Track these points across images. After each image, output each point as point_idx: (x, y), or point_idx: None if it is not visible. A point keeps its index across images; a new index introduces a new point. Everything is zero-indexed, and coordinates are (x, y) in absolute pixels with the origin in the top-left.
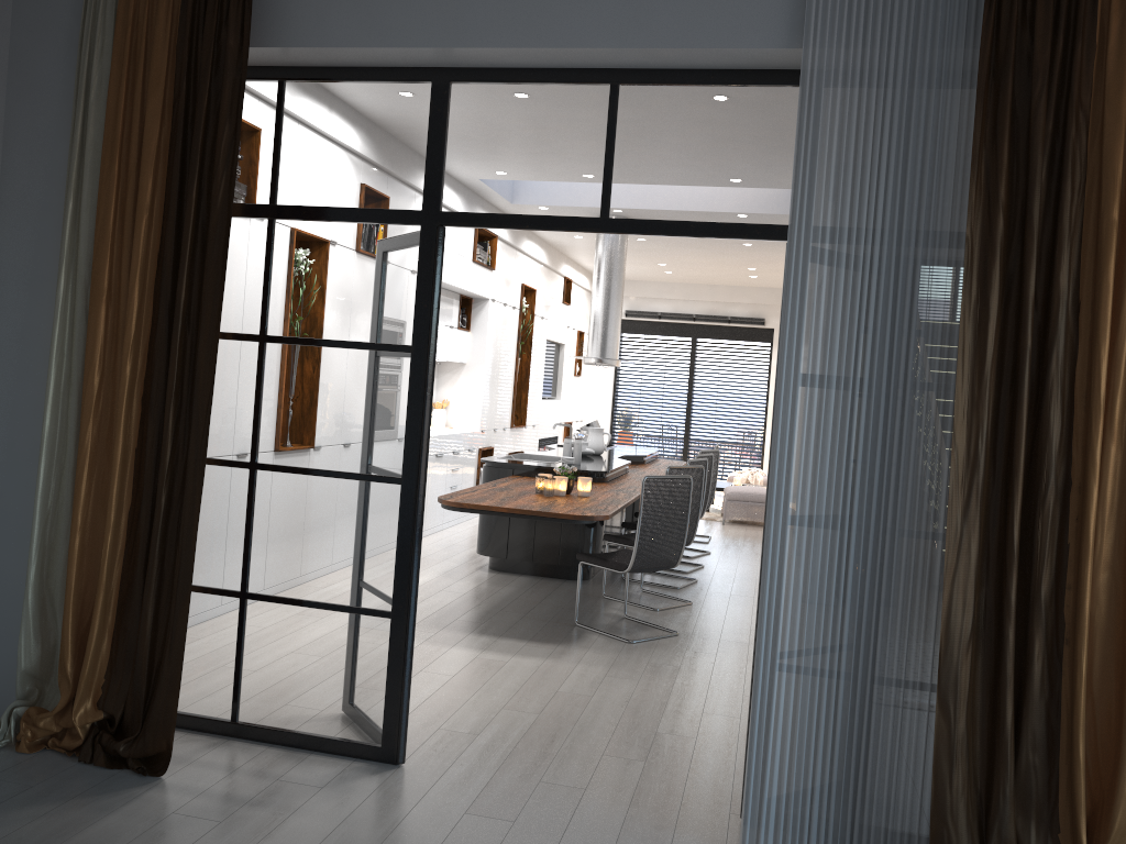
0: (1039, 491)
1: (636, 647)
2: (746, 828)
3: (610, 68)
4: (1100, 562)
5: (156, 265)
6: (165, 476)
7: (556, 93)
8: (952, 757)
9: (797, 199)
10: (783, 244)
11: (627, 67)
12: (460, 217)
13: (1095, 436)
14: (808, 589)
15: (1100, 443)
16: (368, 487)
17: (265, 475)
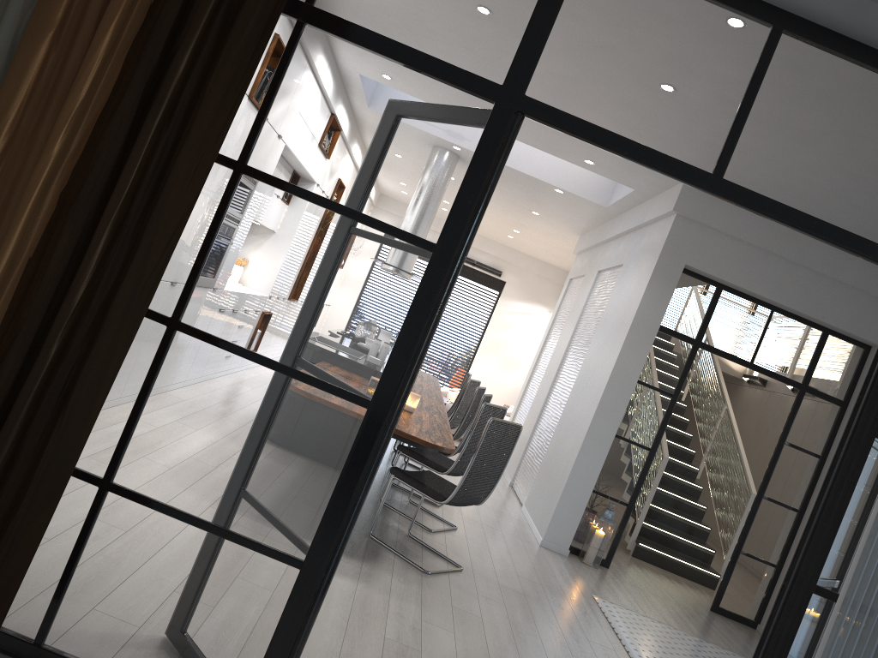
0: None
1: (433, 581)
2: None
3: (781, 8)
4: None
5: (143, 18)
6: (70, 314)
7: (708, 12)
8: None
9: None
10: (564, 223)
11: (801, 15)
12: (547, 111)
13: None
14: None
15: None
16: (323, 399)
17: (187, 341)
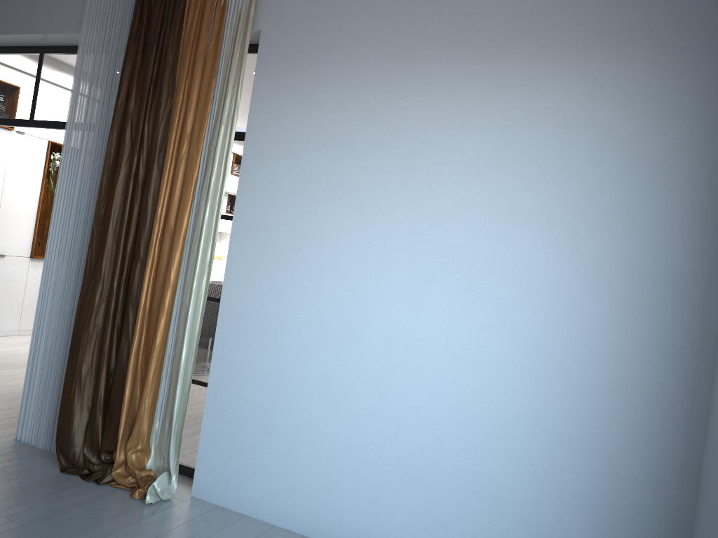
0: (134, 254)
1: None
2: (19, 423)
3: (40, 46)
4: (156, 292)
5: None
6: None
7: (20, 59)
8: (72, 385)
9: (70, 107)
10: None
11: (45, 45)
12: None
13: (154, 226)
14: (53, 302)
15: (155, 229)
16: None
17: None
